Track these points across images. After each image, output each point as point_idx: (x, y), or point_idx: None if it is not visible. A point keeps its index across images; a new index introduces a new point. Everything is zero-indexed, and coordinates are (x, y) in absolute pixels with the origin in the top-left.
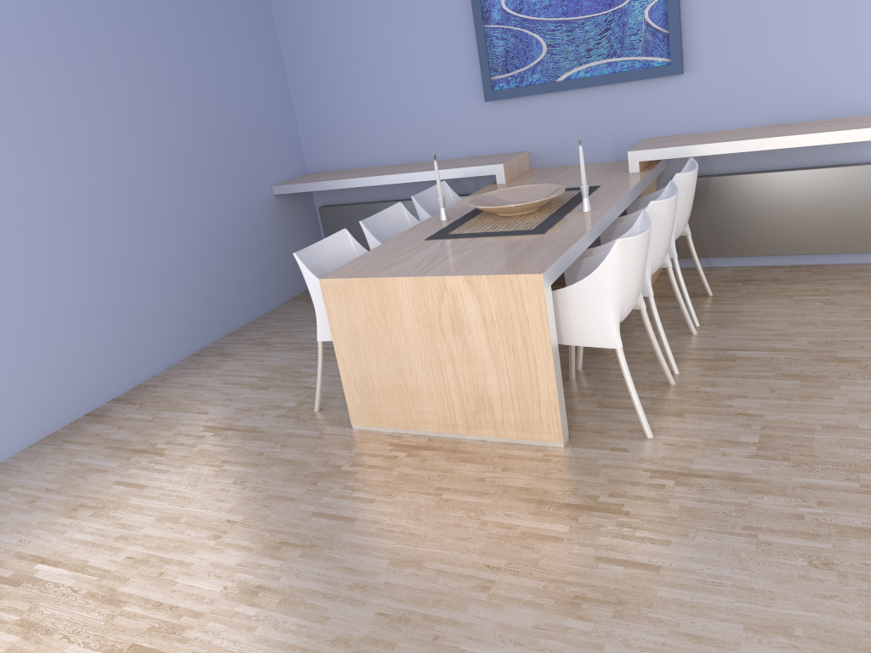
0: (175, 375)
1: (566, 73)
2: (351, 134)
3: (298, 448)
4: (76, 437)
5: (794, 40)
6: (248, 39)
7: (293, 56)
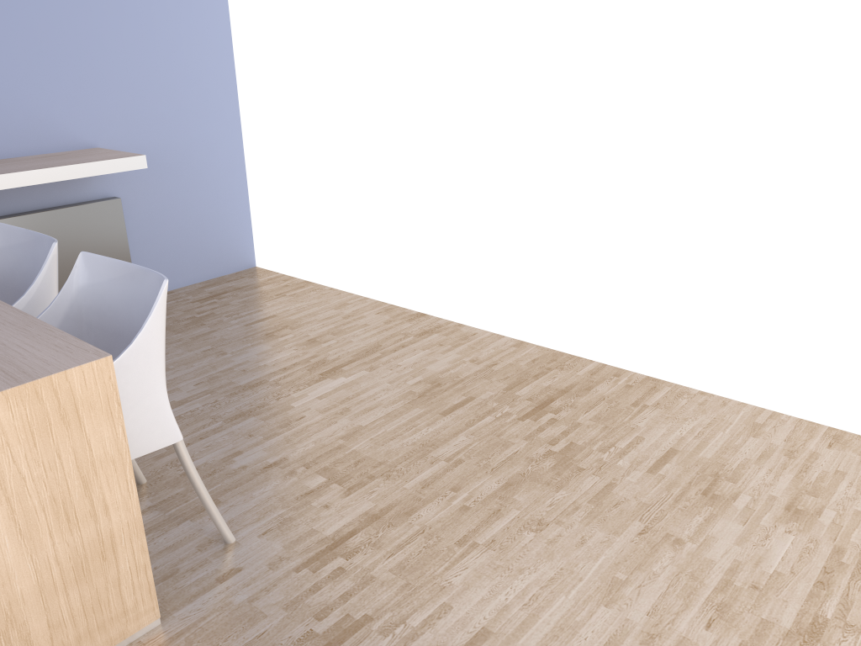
0: None
1: None
2: None
3: None
4: None
5: None
6: None
7: None
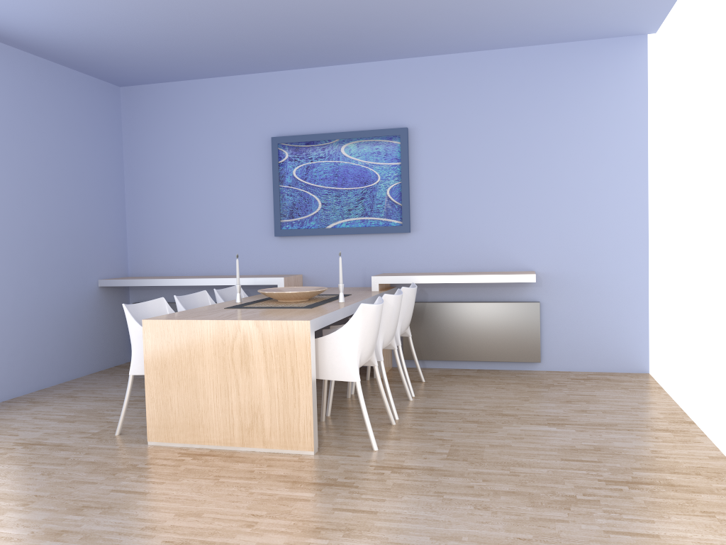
0: None
1: (333, 223)
2: (169, 250)
3: (100, 455)
4: None
5: (478, 219)
6: (101, 170)
7: (133, 189)
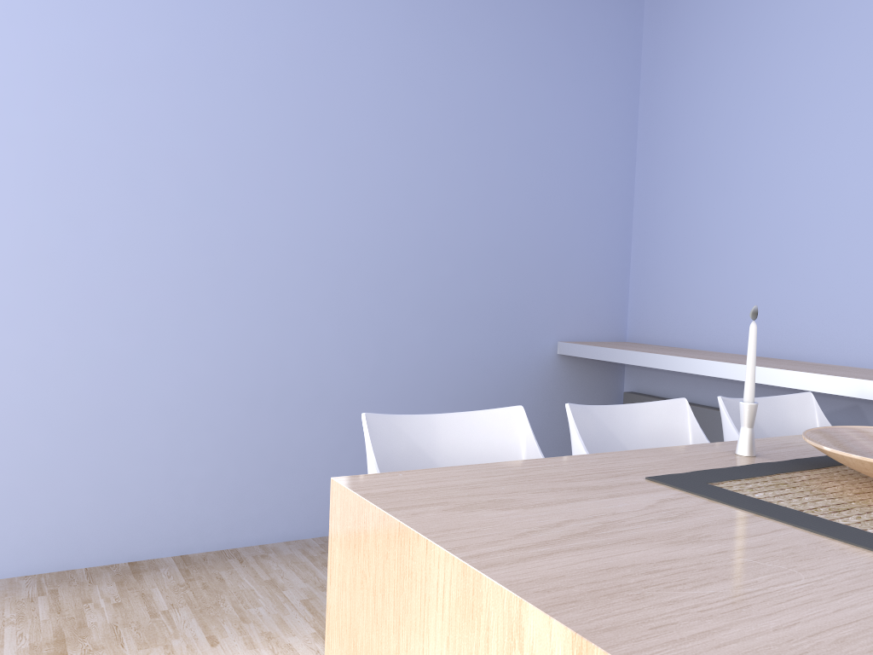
0: (281, 555)
1: None
2: (698, 296)
3: None
4: (69, 591)
5: None
6: (586, 141)
7: (647, 176)
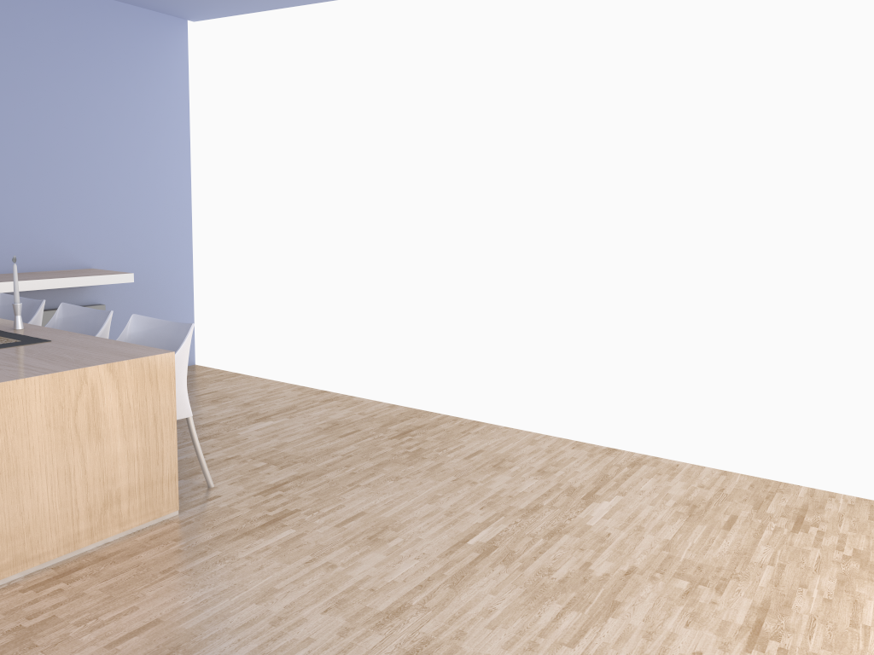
0: None
1: None
2: None
3: None
4: None
5: (25, 203)
6: None
7: None
